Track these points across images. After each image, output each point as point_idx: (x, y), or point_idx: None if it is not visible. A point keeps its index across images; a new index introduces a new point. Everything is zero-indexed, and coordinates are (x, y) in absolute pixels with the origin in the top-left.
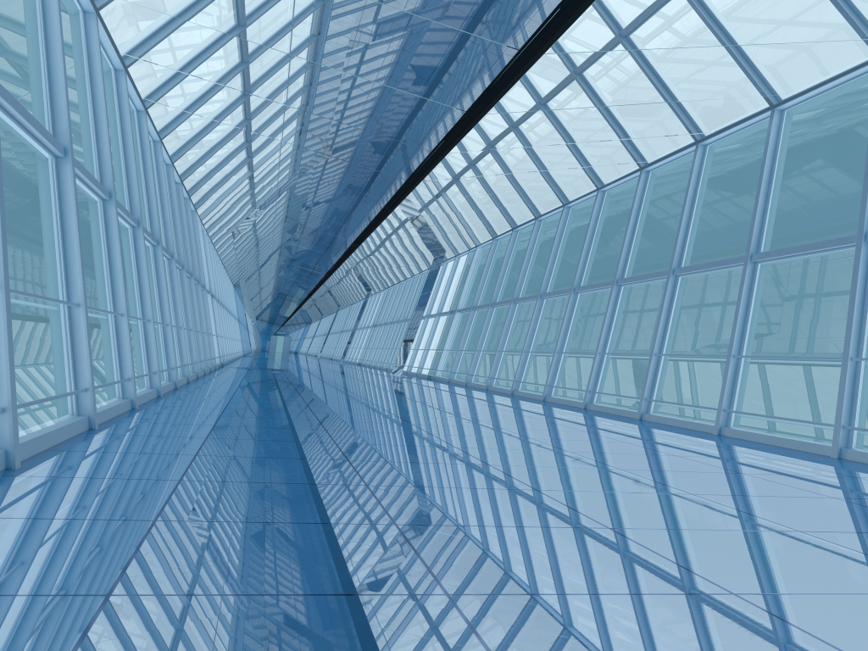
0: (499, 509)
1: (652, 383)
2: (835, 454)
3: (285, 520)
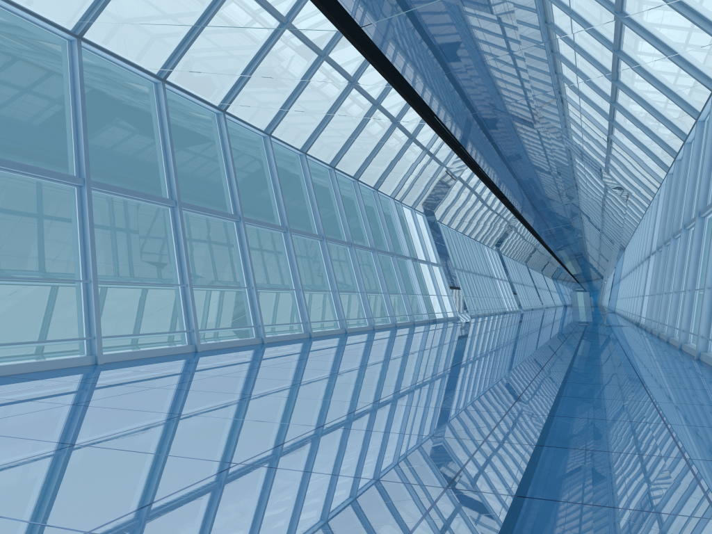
0: None
1: None
2: None
3: None
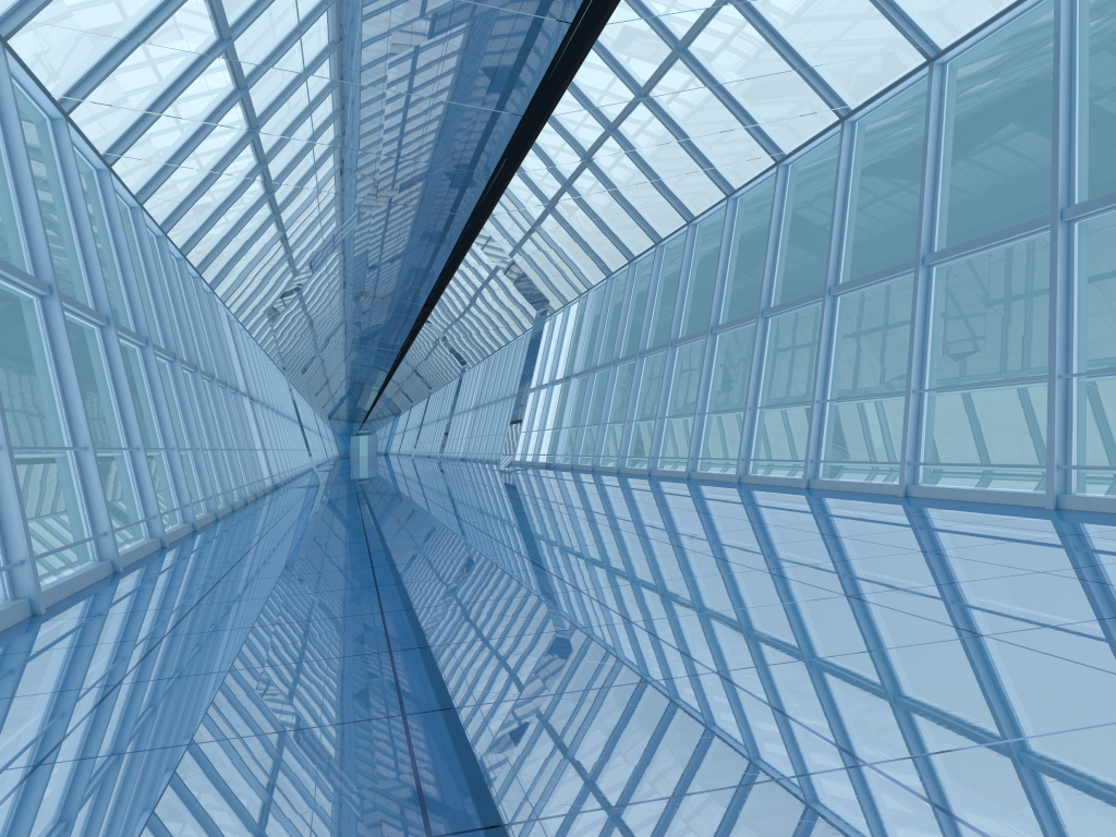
0: (567, 663)
1: (817, 439)
2: (1051, 504)
3: (239, 734)
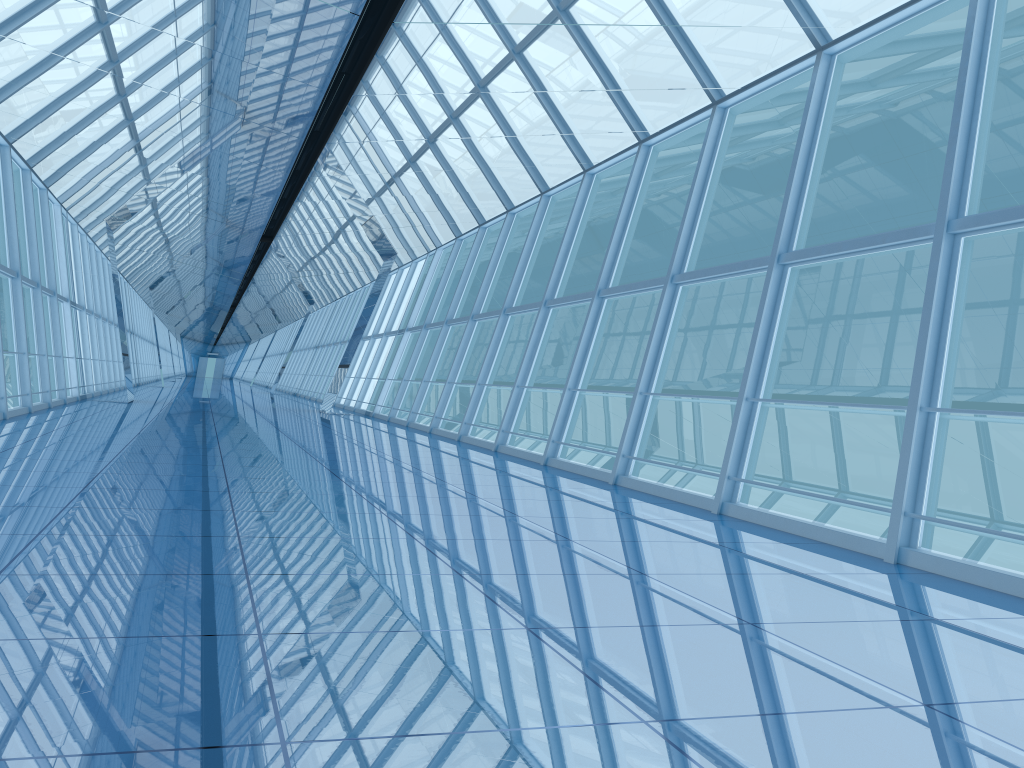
0: None
1: (634, 433)
2: (891, 557)
3: None
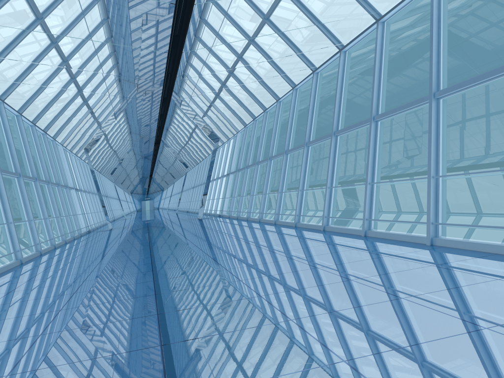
0: None
1: (328, 206)
2: (428, 243)
3: None
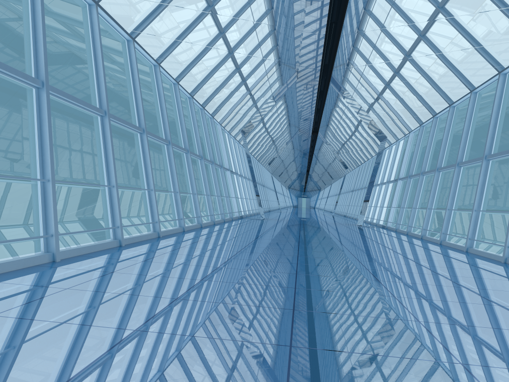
0: None
1: None
2: None
3: None
